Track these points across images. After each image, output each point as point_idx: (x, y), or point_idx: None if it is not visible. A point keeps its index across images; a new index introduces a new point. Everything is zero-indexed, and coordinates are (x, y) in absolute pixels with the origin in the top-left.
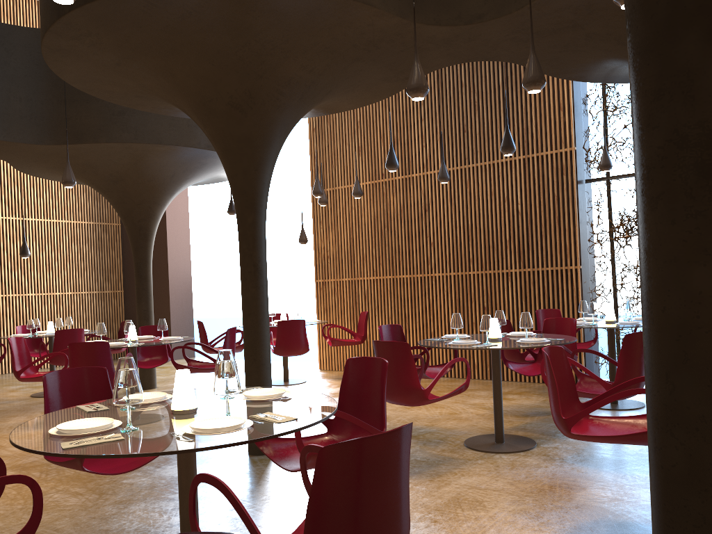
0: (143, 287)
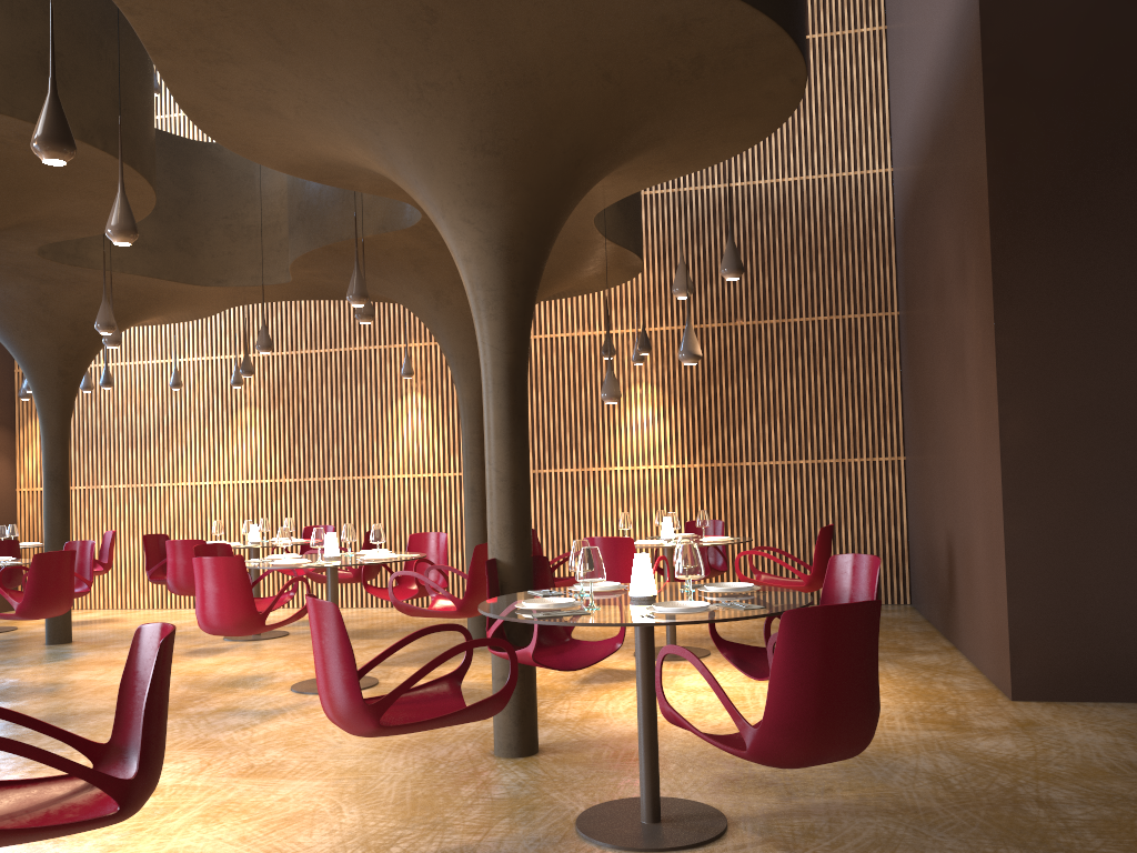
0: None
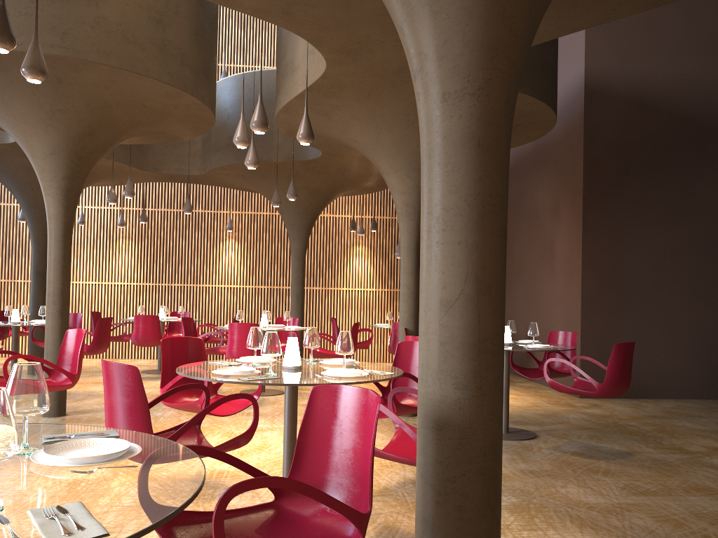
0: None
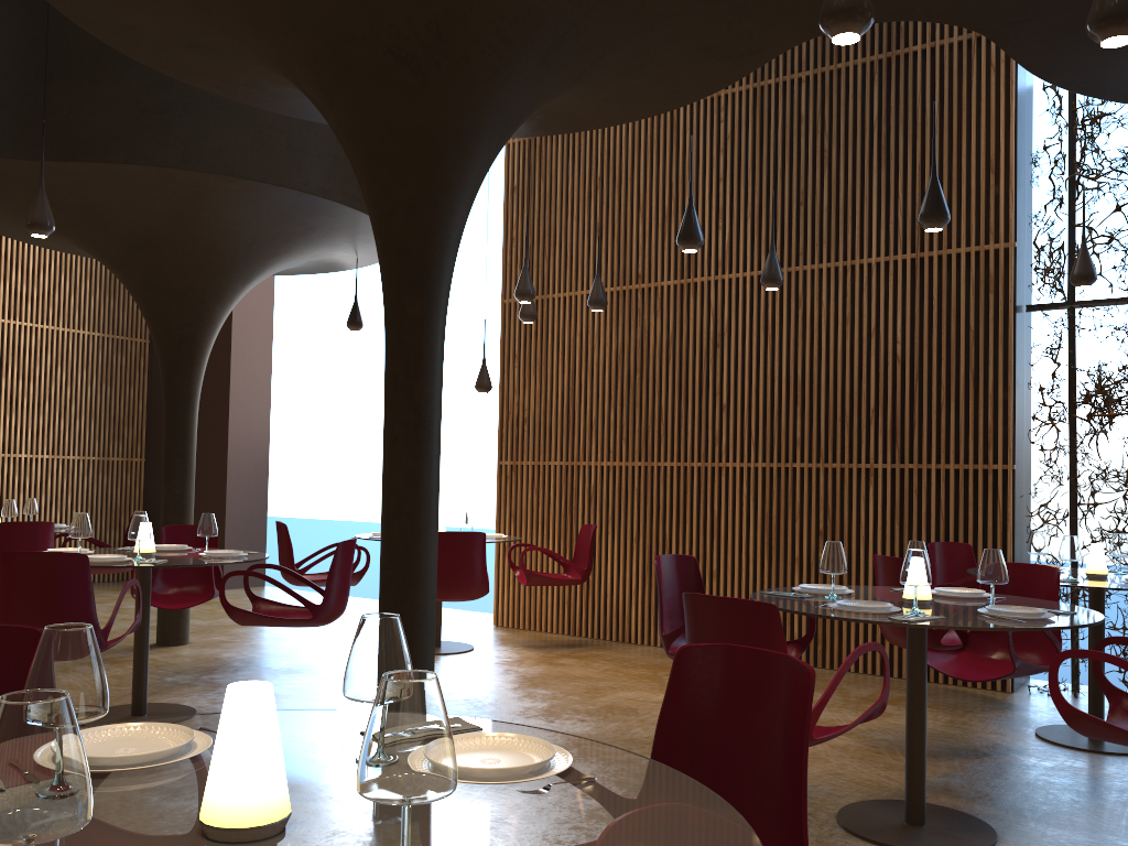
0: (178, 451)
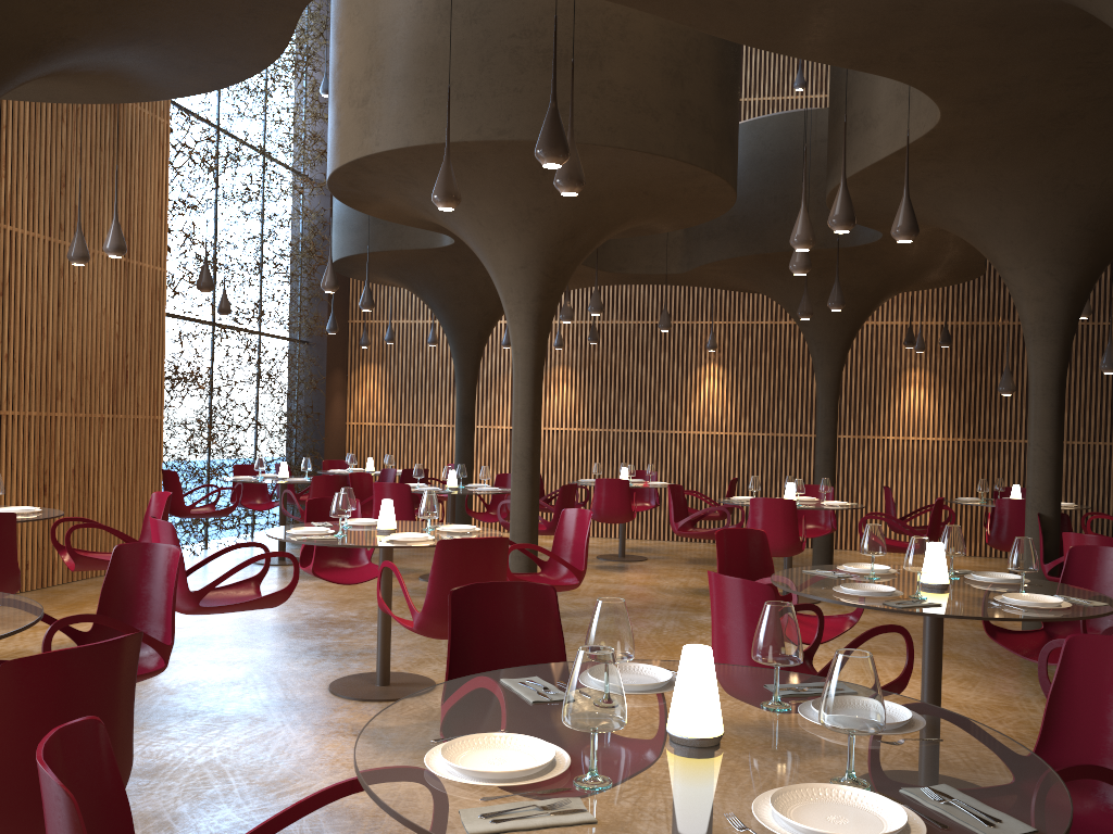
0: None
